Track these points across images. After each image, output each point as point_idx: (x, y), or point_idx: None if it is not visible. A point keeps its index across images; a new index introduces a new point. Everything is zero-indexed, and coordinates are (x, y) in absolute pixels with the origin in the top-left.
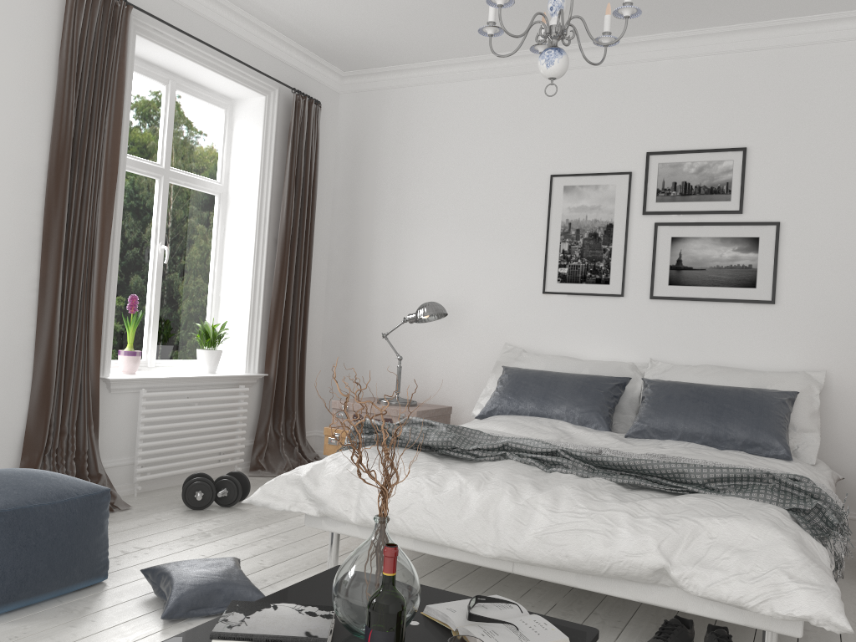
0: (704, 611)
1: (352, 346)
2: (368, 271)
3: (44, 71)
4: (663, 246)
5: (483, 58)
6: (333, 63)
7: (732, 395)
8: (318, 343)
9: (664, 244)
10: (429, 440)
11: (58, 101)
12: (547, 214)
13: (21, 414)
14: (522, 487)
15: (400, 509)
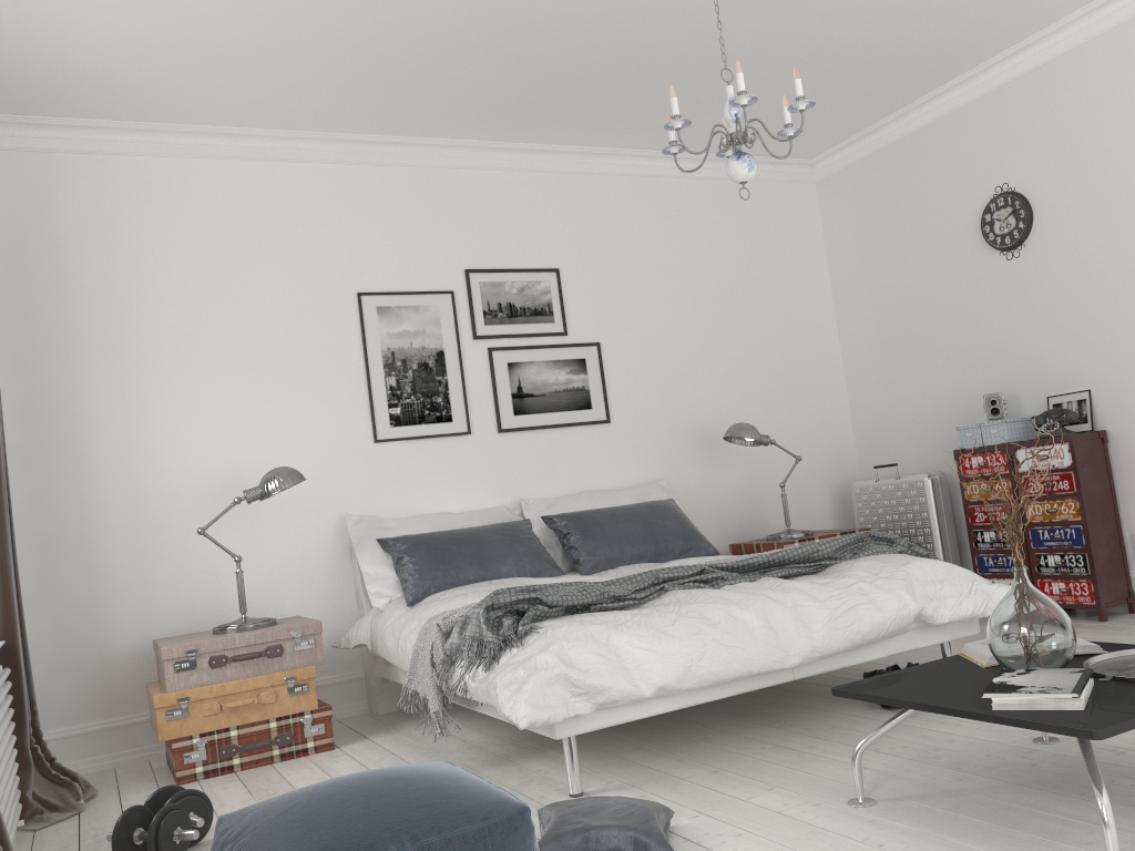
0: (928, 641)
1: (62, 573)
2: (74, 444)
3: None
4: (501, 373)
5: (240, 132)
6: None
7: (645, 510)
8: None
9: (501, 371)
10: (587, 596)
11: None
12: (361, 342)
13: None
14: (768, 594)
15: (697, 656)
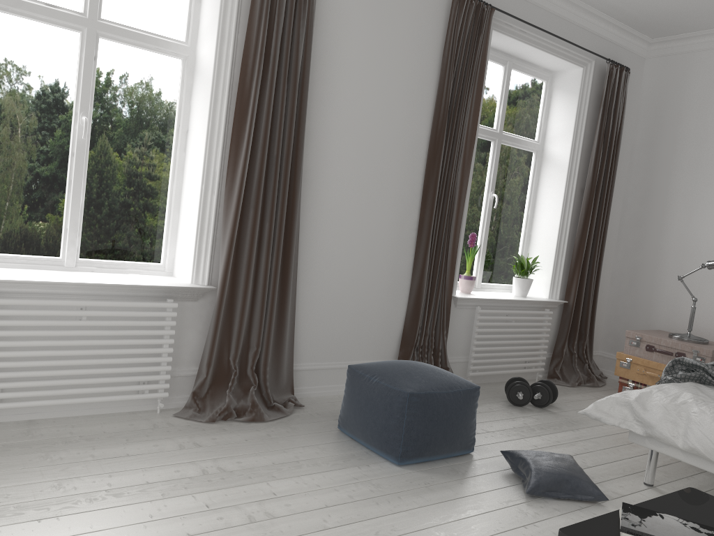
0: None
1: (640, 283)
2: (661, 217)
3: (432, 67)
4: None
5: None
6: (643, 32)
7: None
8: (607, 277)
9: None
10: None
11: (440, 89)
12: None
13: (400, 318)
14: None
15: None
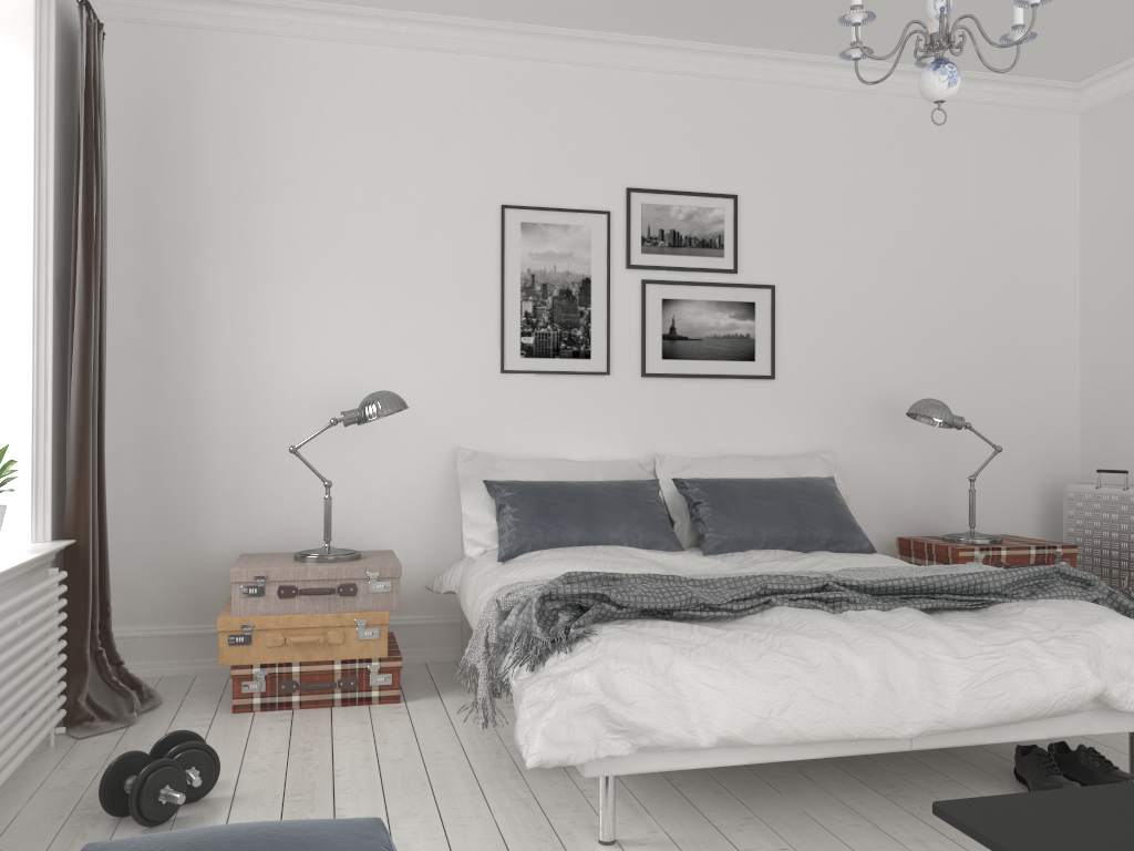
0: (1109, 728)
1: (165, 472)
2: (189, 340)
3: None
4: (653, 309)
5: (391, 16)
6: None
7: (794, 488)
8: None
9: (654, 307)
10: (668, 600)
11: None
12: (499, 260)
13: None
14: (894, 637)
15: (779, 706)
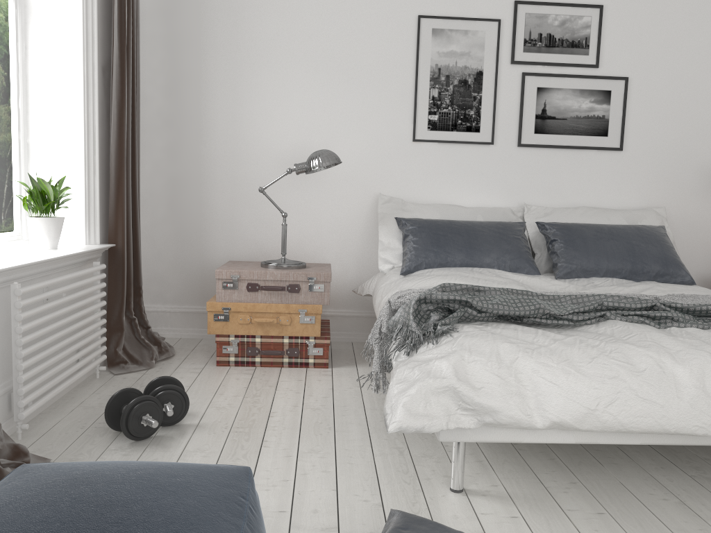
0: None
1: (183, 204)
2: (198, 114)
3: None
4: (530, 95)
5: None
6: None
7: (631, 233)
8: None
9: (530, 94)
10: (520, 309)
11: None
12: (414, 57)
13: None
14: None
15: (606, 401)
